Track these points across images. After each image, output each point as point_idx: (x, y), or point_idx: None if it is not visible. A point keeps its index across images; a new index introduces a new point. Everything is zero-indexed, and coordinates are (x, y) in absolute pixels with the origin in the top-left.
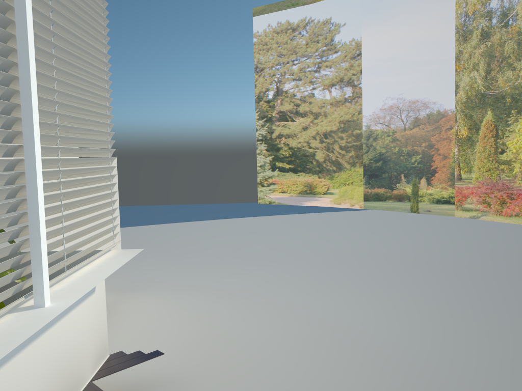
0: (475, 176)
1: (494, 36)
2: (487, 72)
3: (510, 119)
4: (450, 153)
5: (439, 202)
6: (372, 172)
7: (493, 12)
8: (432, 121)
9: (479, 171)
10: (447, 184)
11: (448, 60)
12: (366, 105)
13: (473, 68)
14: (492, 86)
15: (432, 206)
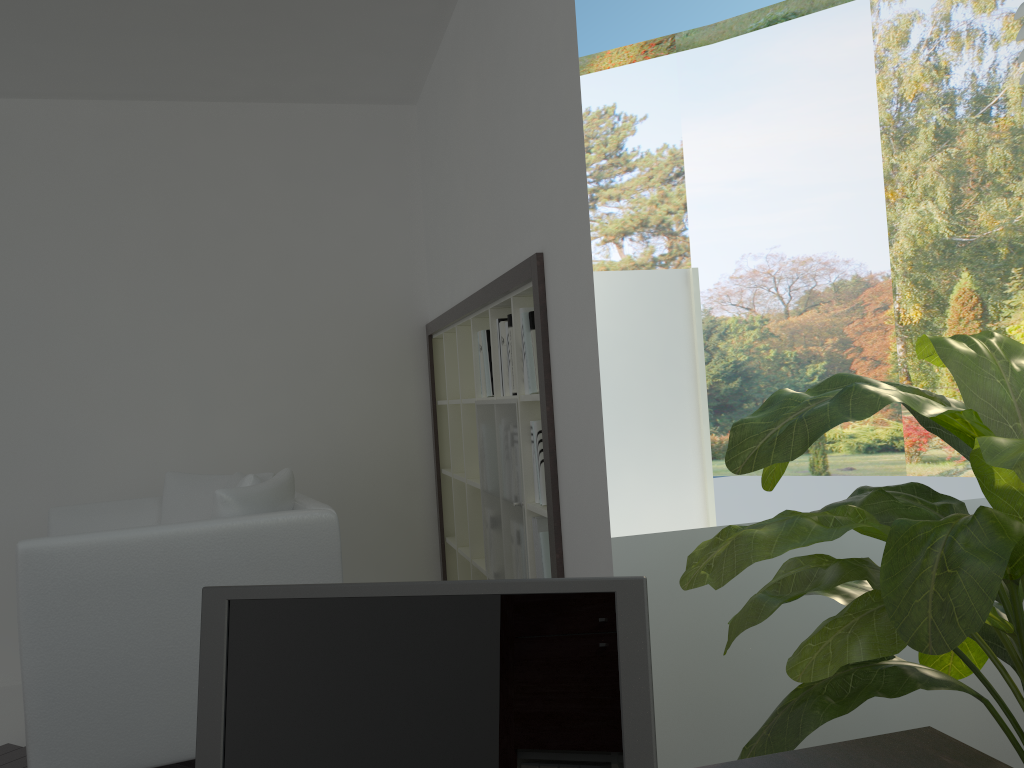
0: (946, 394)
1: (962, 138)
2: (954, 201)
3: (1009, 286)
4: (887, 354)
5: (871, 451)
6: (722, 401)
7: (957, 95)
8: (844, 296)
9: (953, 385)
10: (886, 414)
11: (870, 183)
12: (701, 270)
13: (924, 195)
14: (966, 227)
15: (857, 459)
